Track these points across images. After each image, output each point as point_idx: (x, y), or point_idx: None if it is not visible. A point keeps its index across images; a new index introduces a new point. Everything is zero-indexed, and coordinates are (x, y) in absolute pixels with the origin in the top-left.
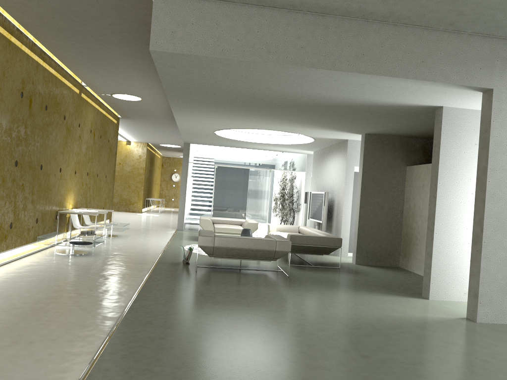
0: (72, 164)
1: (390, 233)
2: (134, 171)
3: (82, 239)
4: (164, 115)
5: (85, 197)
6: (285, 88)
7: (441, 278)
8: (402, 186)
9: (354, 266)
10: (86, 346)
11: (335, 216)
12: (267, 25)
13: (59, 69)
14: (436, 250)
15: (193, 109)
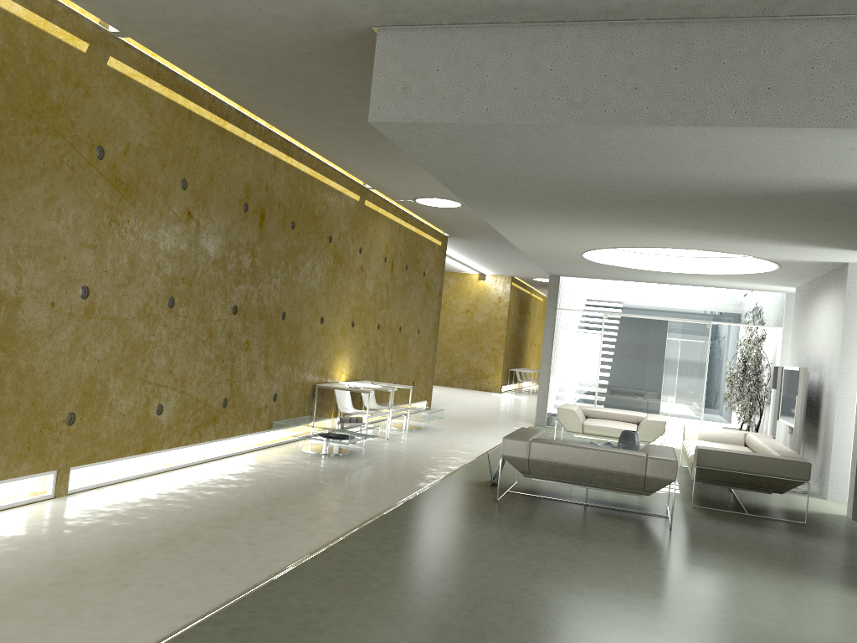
0: (346, 310)
1: None
2: (490, 324)
3: (334, 431)
4: None
5: (373, 363)
6: (639, 168)
7: None
8: None
9: (846, 523)
10: (196, 604)
11: (823, 417)
12: (568, 55)
13: (319, 165)
14: None
15: (516, 217)
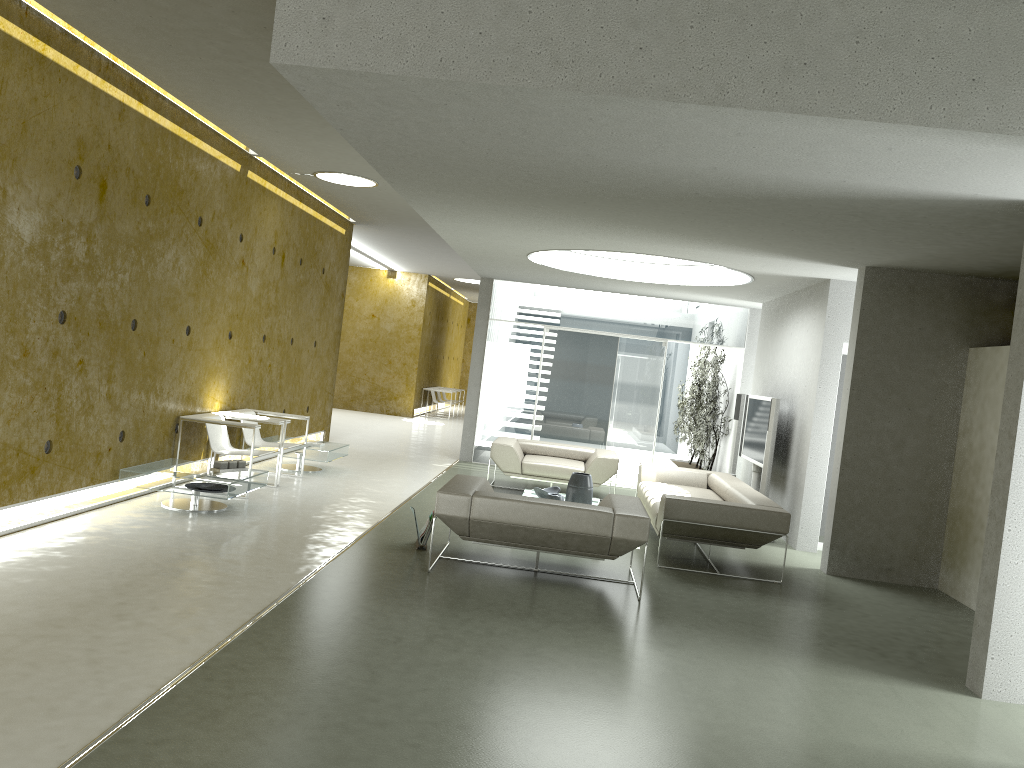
0: (222, 318)
1: (918, 508)
2: (401, 333)
3: (208, 481)
4: None
5: (257, 386)
6: (626, 155)
7: (1020, 648)
8: (956, 396)
9: (822, 580)
10: None
11: (794, 455)
12: None
13: (185, 119)
14: (1008, 574)
15: (455, 206)
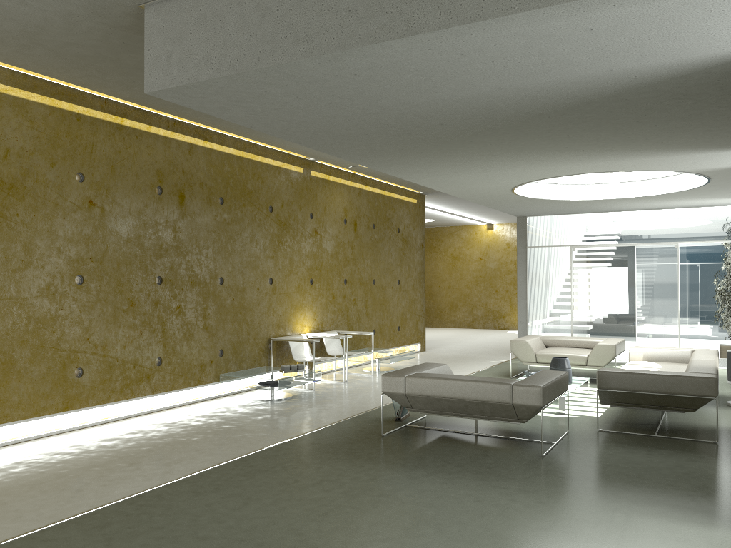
0: (301, 270)
1: None
2: (502, 268)
3: (266, 378)
4: None
5: (344, 314)
6: (426, 95)
7: None
8: None
9: None
10: None
11: None
12: None
13: (247, 146)
14: None
15: (403, 165)
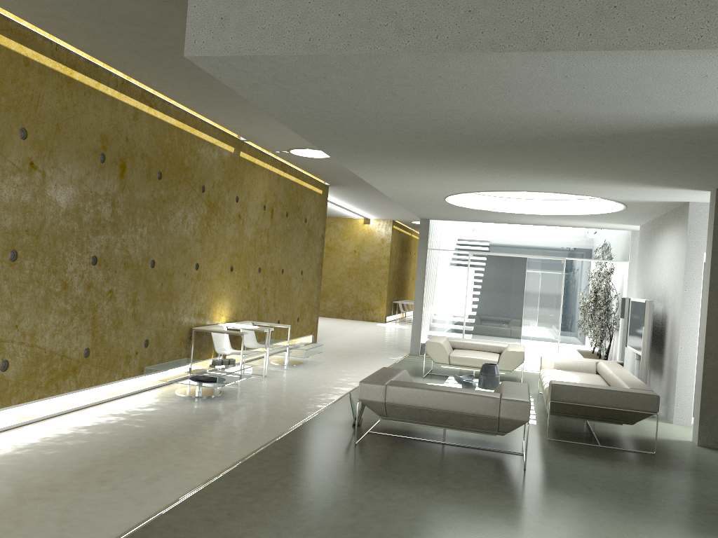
0: (224, 256)
1: None
2: (375, 262)
3: (203, 375)
4: None
5: (256, 304)
6: (482, 106)
7: None
8: None
9: (692, 451)
10: None
11: (668, 346)
12: None
13: (187, 118)
14: None
15: (375, 163)
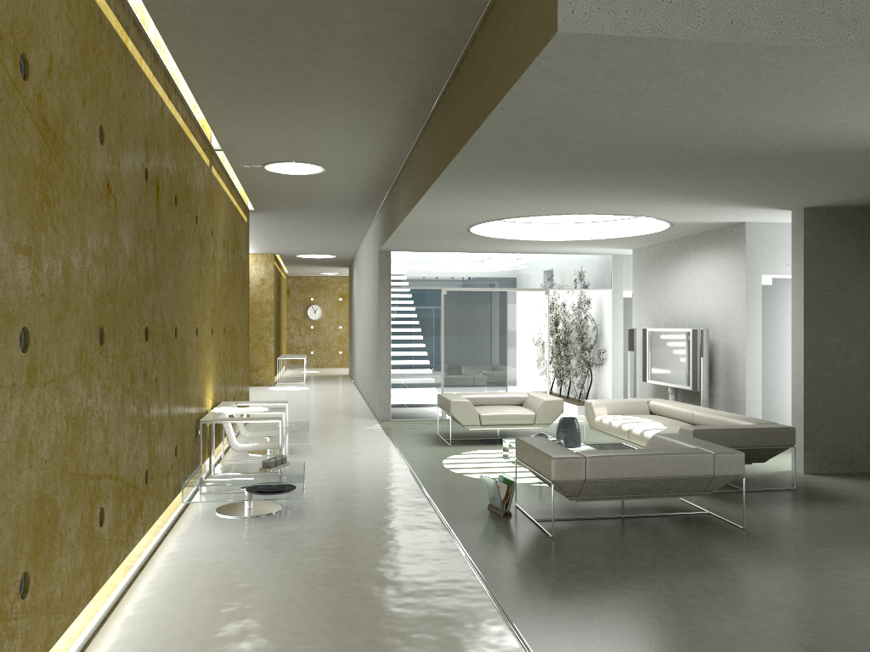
0: (208, 314)
1: (866, 406)
2: (255, 310)
3: (280, 483)
4: (347, 200)
5: (223, 377)
6: (779, 116)
7: None
8: None
9: (811, 480)
10: None
11: (721, 375)
12: None
13: (187, 116)
14: None
15: (483, 182)
